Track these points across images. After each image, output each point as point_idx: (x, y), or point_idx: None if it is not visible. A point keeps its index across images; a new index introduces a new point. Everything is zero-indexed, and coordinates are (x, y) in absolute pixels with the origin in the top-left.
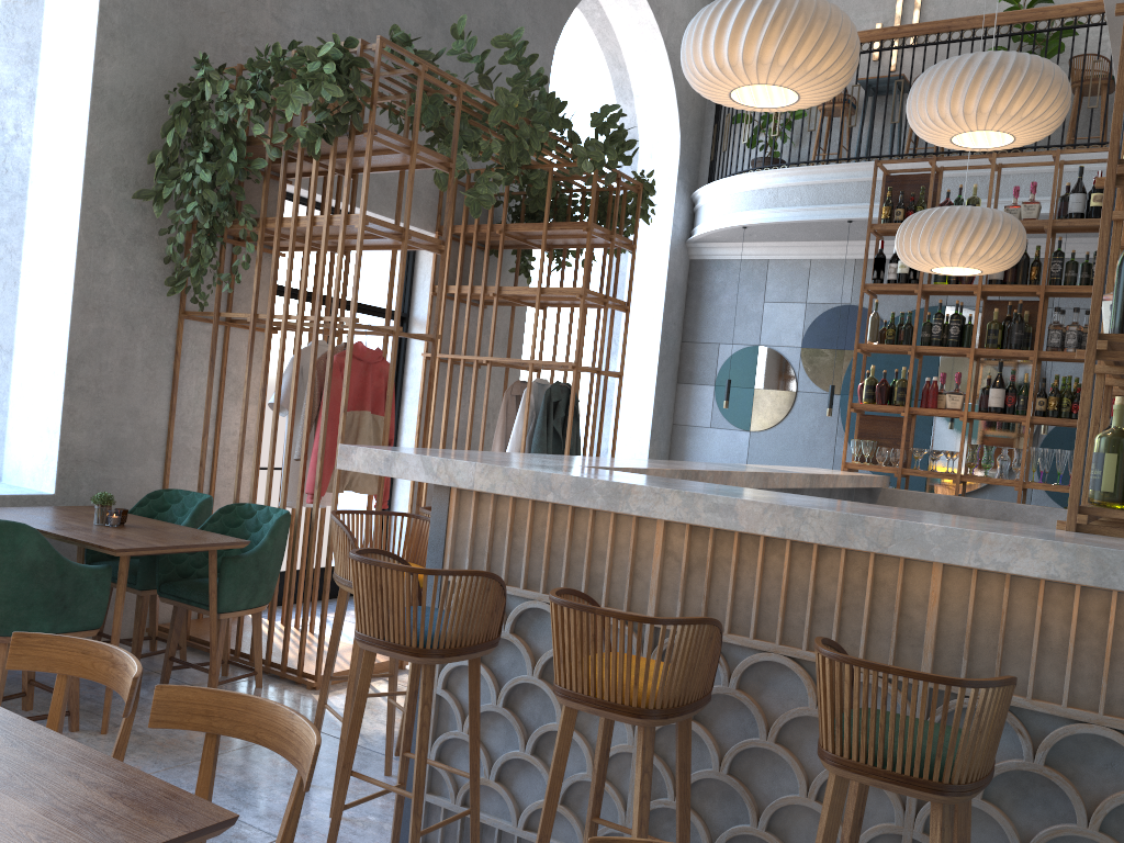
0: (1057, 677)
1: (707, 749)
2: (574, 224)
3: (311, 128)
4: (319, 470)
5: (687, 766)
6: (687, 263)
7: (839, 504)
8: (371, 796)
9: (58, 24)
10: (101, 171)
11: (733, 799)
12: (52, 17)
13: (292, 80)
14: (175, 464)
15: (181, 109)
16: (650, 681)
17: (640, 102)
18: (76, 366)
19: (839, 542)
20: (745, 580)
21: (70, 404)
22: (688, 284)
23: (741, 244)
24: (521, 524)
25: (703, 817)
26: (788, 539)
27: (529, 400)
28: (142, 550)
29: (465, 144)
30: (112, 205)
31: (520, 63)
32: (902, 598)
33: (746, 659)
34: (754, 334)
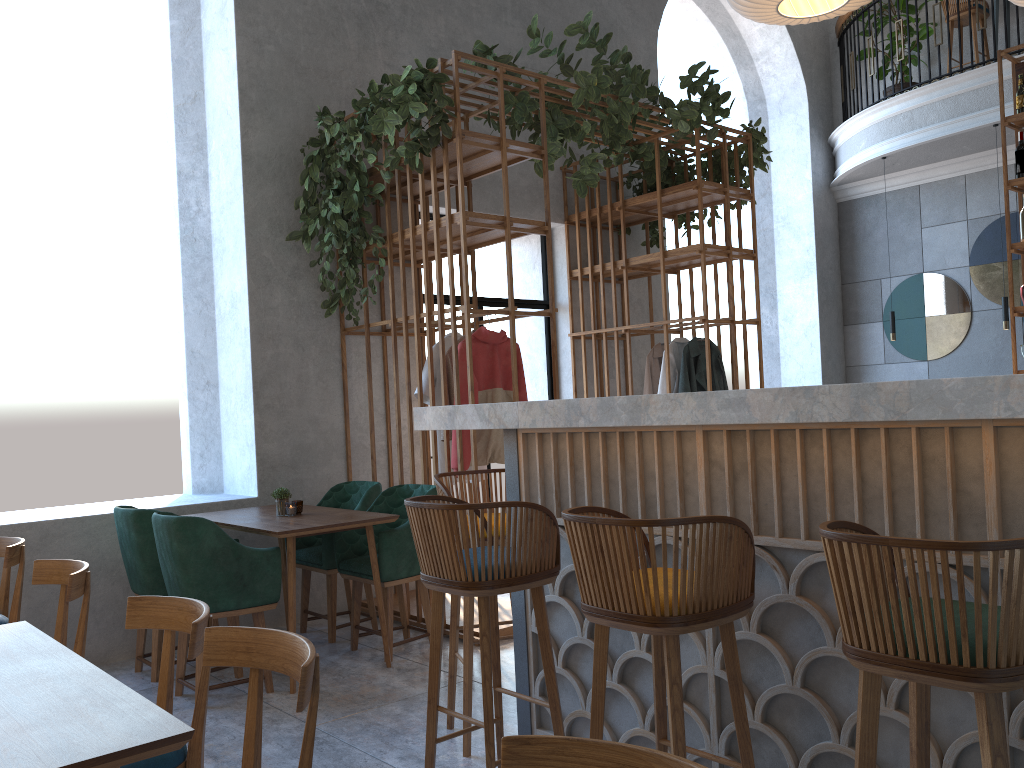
0: None
1: (779, 662)
2: (685, 185)
3: (407, 146)
4: (459, 446)
5: (737, 678)
6: (835, 207)
7: None
8: (464, 730)
9: (215, 113)
10: (258, 223)
11: (813, 714)
12: (210, 108)
13: (387, 108)
14: (355, 461)
15: (313, 157)
16: (670, 588)
17: (760, 64)
18: (260, 387)
19: (854, 417)
20: (790, 478)
21: (260, 420)
22: (839, 227)
23: (887, 176)
24: (580, 457)
25: (785, 735)
26: (824, 428)
27: (668, 359)
28: (301, 531)
29: (562, 132)
30: (271, 250)
31: (596, 44)
32: (956, 473)
33: (801, 562)
34: (916, 262)
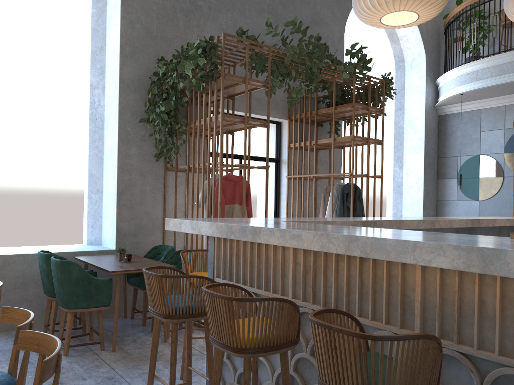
0: (493, 335)
1: None
2: (346, 105)
3: (196, 79)
4: None
5: (287, 381)
6: (437, 118)
7: (377, 231)
8: None
9: (109, 56)
10: (125, 113)
11: None
12: (108, 54)
13: (188, 60)
14: (167, 234)
15: (154, 81)
16: (250, 332)
17: (403, 42)
18: (120, 195)
19: (346, 252)
20: (330, 276)
21: (119, 211)
22: (438, 128)
23: (464, 103)
24: (241, 251)
25: None
26: None
27: (332, 193)
28: (123, 271)
29: (282, 75)
30: (131, 126)
31: (300, 31)
32: (404, 285)
33: None
34: (476, 149)
